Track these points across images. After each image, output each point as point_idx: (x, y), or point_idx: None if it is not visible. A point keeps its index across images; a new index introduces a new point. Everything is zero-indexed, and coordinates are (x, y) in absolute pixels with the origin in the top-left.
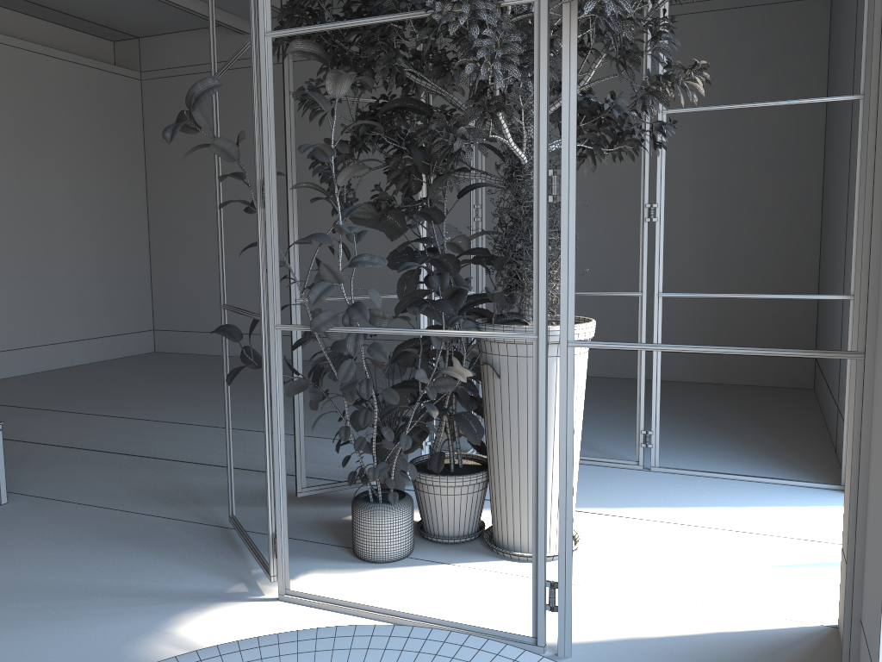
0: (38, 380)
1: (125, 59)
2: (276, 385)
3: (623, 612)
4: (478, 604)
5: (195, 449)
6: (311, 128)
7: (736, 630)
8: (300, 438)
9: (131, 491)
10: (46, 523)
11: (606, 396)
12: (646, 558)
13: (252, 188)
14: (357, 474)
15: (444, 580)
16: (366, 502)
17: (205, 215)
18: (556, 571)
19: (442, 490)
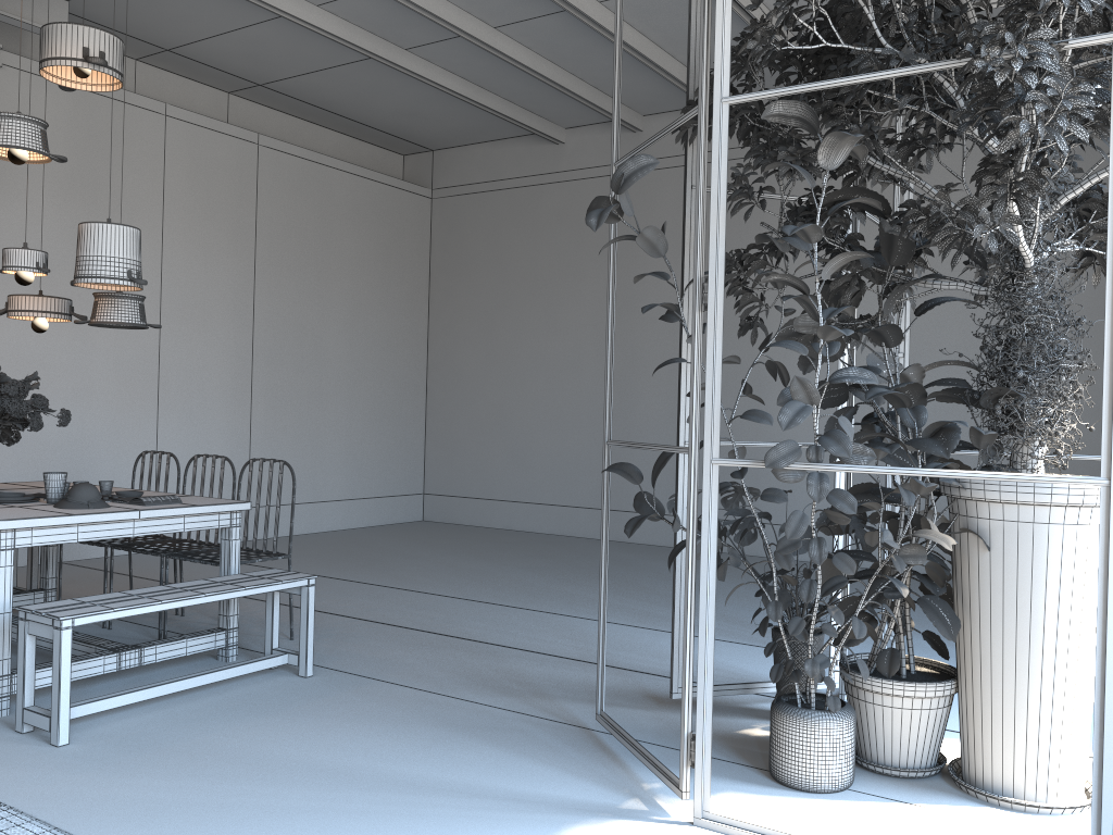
0: (300, 543)
1: (415, 175)
2: (708, 536)
3: None
4: None
5: (514, 633)
6: (633, 253)
7: None
8: (679, 621)
9: (453, 675)
10: (365, 703)
11: None
12: None
13: (556, 325)
14: (733, 679)
15: (914, 824)
16: (795, 707)
17: (496, 356)
18: (1075, 830)
19: (894, 700)
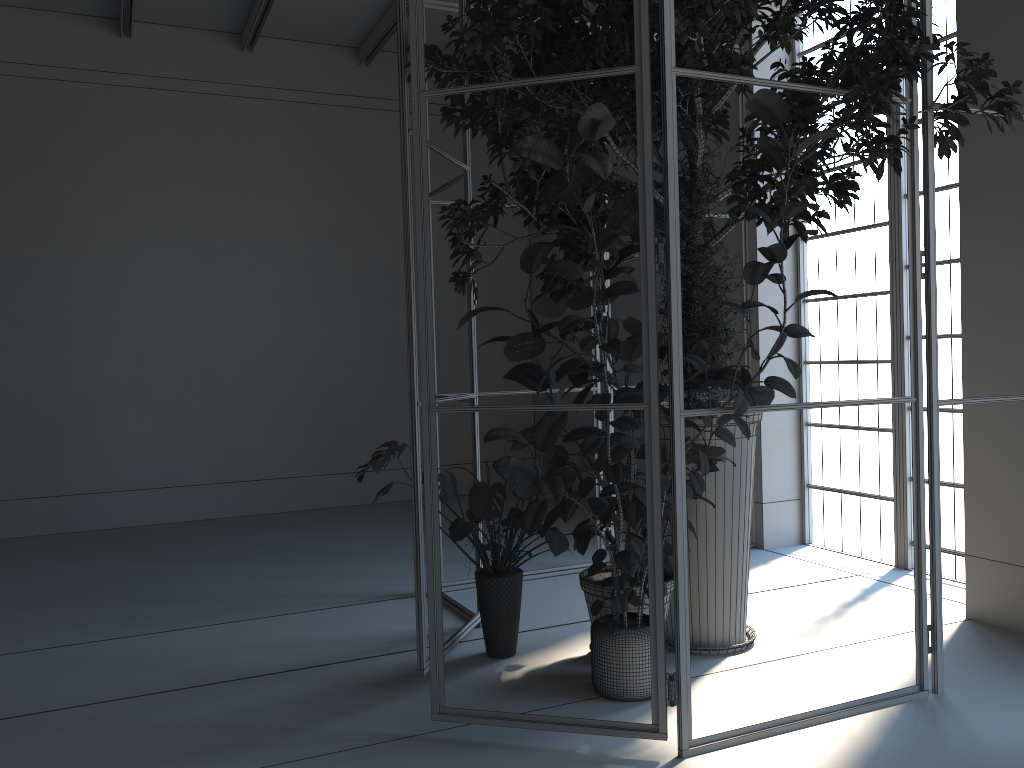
0: None
1: None
2: (681, 485)
3: (882, 655)
4: (807, 689)
5: (48, 688)
6: None
7: (947, 639)
8: (423, 592)
9: (129, 760)
10: None
11: (395, 522)
12: (793, 621)
13: None
14: (378, 644)
15: (738, 686)
16: (637, 629)
17: None
18: (777, 649)
19: None
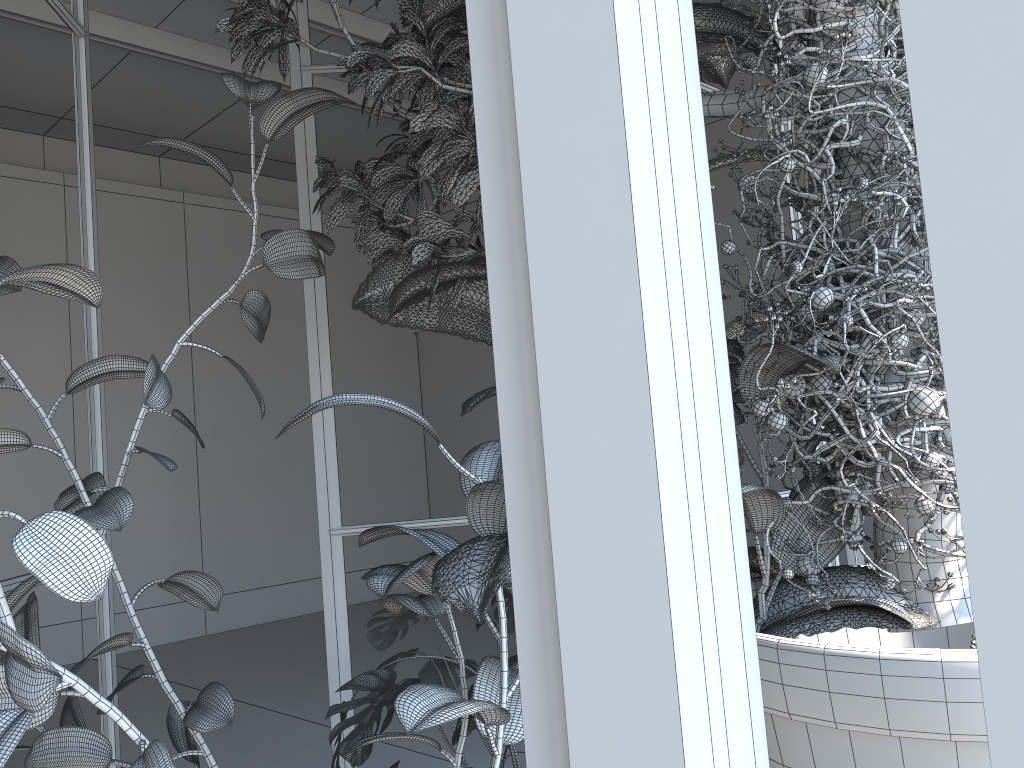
0: (256, 635)
1: None
2: None
3: None
4: None
5: None
6: None
7: None
8: None
9: None
10: None
11: None
12: None
13: None
14: None
15: None
16: None
17: None
18: None
19: None
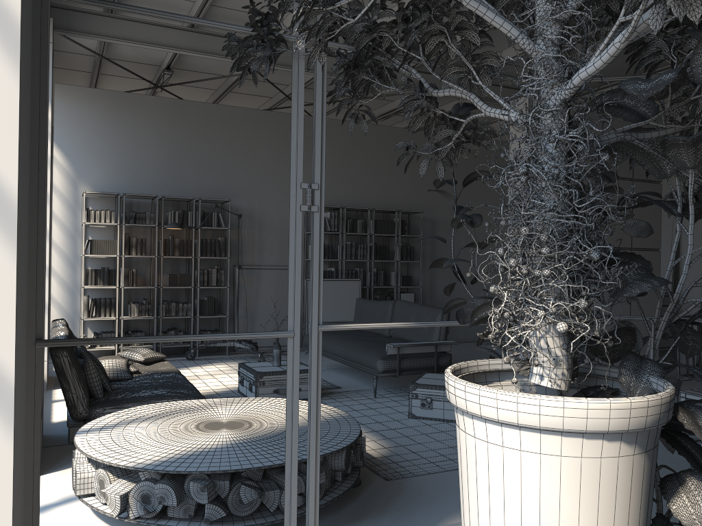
0: None
1: None
2: None
3: None
4: None
5: None
6: None
7: None
8: None
9: None
10: None
11: None
12: None
13: None
14: None
15: None
16: None
17: None
18: None
19: None
